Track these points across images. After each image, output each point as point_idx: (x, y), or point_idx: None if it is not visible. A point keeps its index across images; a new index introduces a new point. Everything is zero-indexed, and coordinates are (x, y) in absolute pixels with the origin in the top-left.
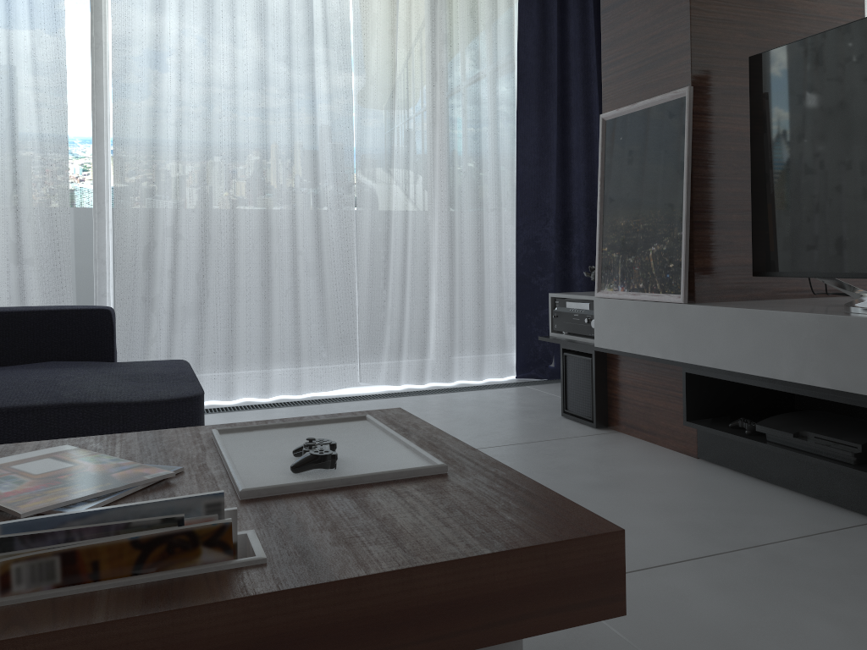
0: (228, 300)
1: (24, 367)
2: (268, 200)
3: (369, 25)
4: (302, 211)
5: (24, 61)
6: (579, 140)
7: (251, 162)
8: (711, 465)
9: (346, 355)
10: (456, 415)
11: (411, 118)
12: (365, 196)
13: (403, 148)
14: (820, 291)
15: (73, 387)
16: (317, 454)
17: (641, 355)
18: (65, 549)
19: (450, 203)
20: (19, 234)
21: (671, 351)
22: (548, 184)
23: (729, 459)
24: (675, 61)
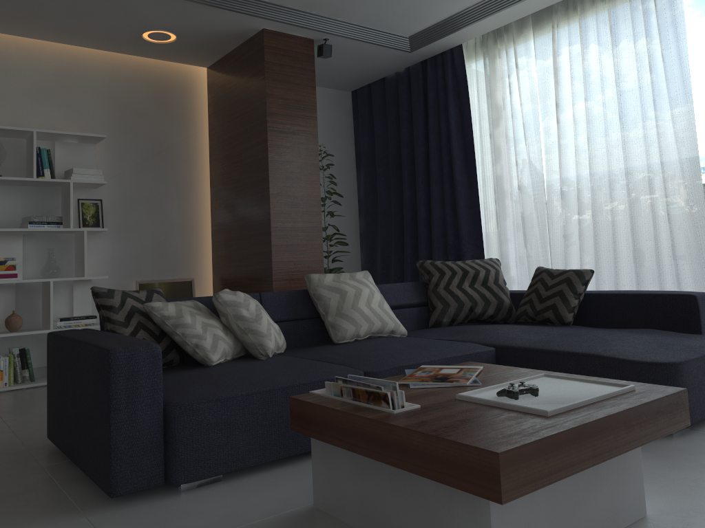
0: None
1: (627, 330)
2: None
3: None
4: None
5: (668, 119)
6: None
7: None
8: None
9: None
10: None
11: None
12: None
13: None
14: None
15: (611, 345)
16: (505, 388)
17: None
18: (352, 387)
19: None
20: (671, 239)
21: None
22: None
23: None
24: None
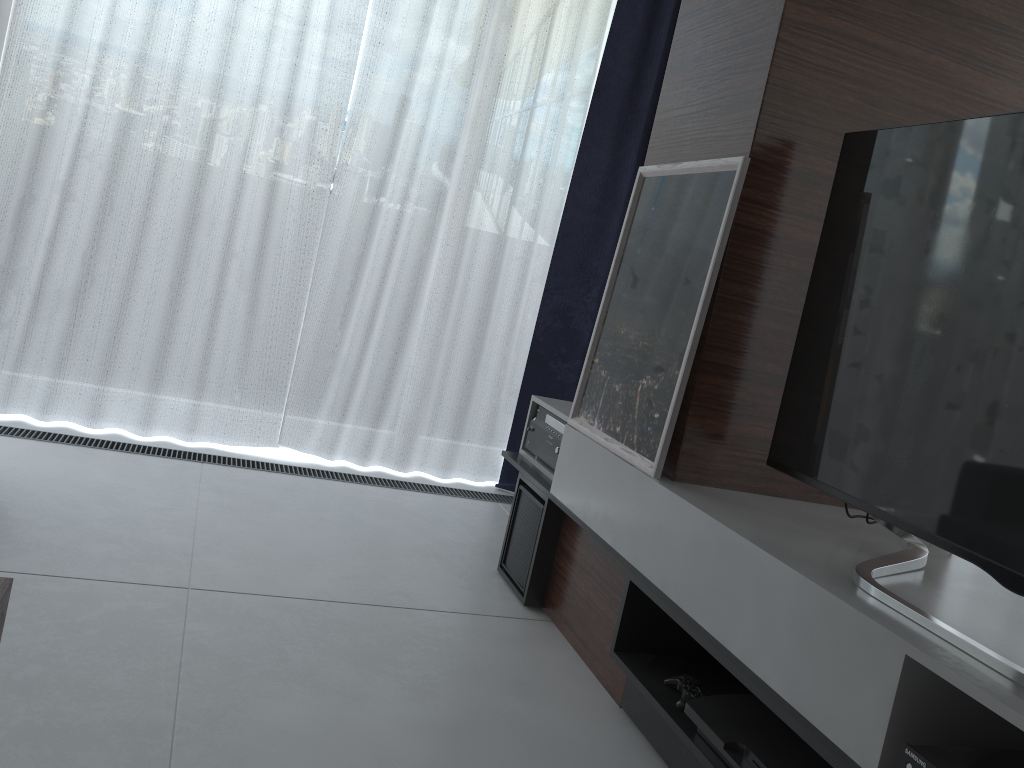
0: (119, 296)
1: None
2: (205, 176)
3: None
4: (253, 201)
5: None
6: None
7: (196, 120)
8: (629, 728)
9: (268, 405)
10: (359, 531)
11: (434, 111)
12: (344, 201)
13: (412, 148)
14: None
15: None
16: None
17: (592, 529)
18: None
19: (459, 236)
20: None
21: (623, 541)
22: (602, 242)
23: (653, 729)
24: (740, 114)
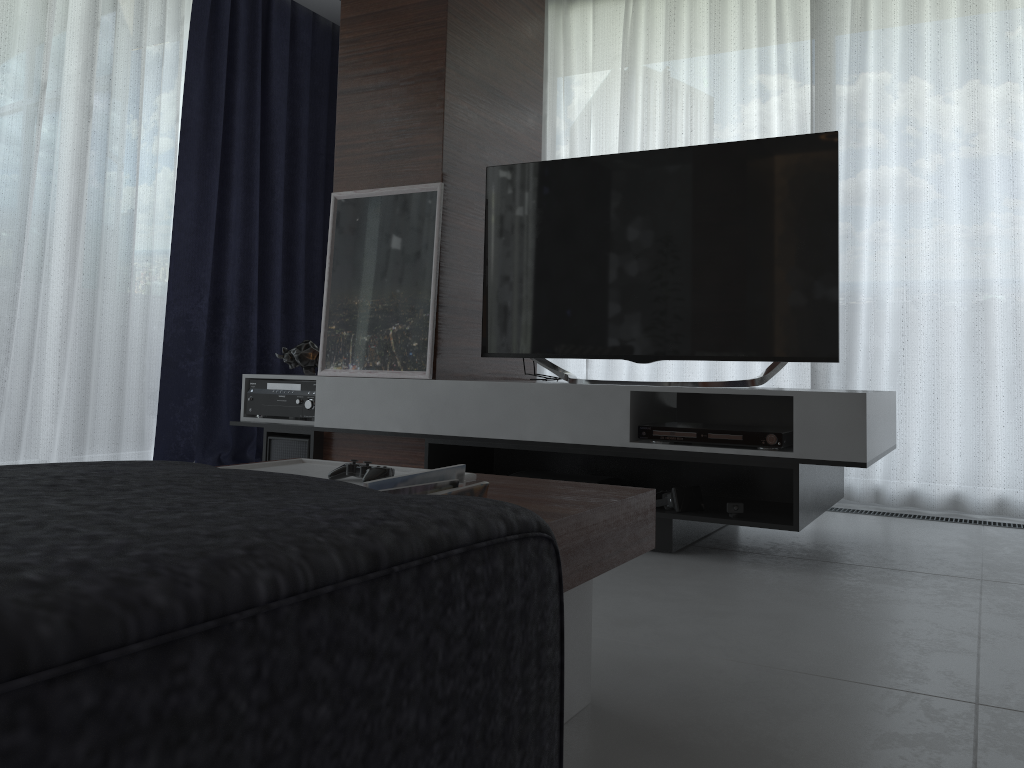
0: None
1: None
2: None
3: (13, 29)
4: None
5: None
6: (237, 212)
7: None
8: None
9: None
10: None
11: (55, 155)
12: None
13: (43, 190)
14: (509, 375)
15: None
16: (384, 468)
17: (376, 430)
18: None
19: (95, 265)
20: None
21: (414, 424)
22: (205, 257)
23: None
24: (425, 157)
